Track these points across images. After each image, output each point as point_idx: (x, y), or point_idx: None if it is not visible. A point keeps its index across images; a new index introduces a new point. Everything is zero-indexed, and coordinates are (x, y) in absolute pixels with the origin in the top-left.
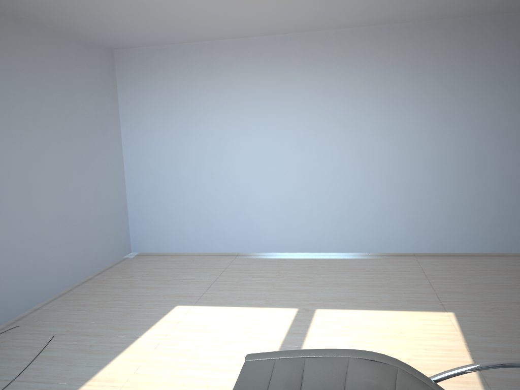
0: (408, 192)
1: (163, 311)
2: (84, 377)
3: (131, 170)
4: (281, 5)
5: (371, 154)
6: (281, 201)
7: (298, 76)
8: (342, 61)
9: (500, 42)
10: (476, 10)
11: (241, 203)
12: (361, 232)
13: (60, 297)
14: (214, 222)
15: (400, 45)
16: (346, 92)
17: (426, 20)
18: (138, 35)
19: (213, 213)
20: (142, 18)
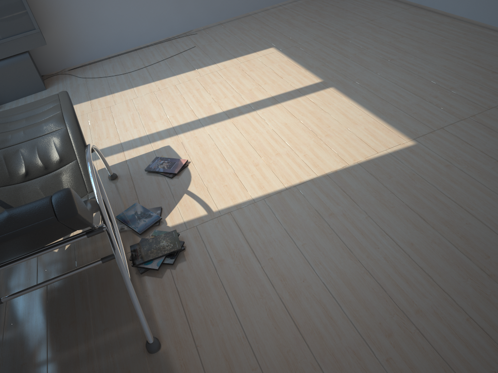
0: None
1: (258, 49)
2: (161, 78)
3: None
4: None
5: None
6: None
7: None
8: None
9: None
10: None
11: None
12: None
13: (243, 18)
14: None
15: None
16: None
17: None
18: None
19: None
20: None
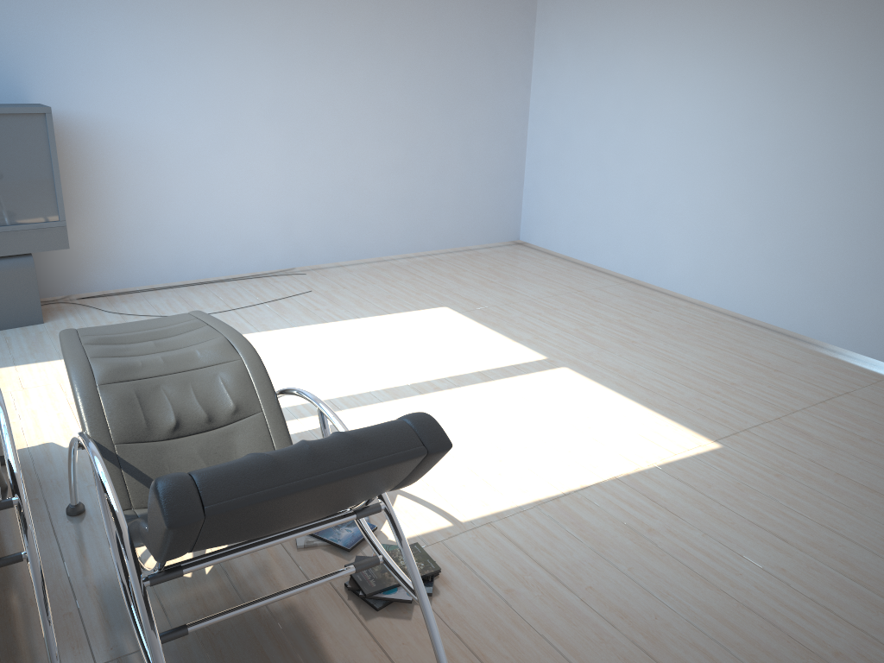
0: None
1: (423, 307)
2: (270, 328)
3: (535, 123)
4: None
5: (867, 156)
6: (703, 213)
7: None
8: None
9: None
10: None
11: (650, 203)
12: (815, 300)
13: (375, 263)
14: (612, 223)
15: None
16: (849, 25)
17: None
18: None
19: (613, 208)
20: None
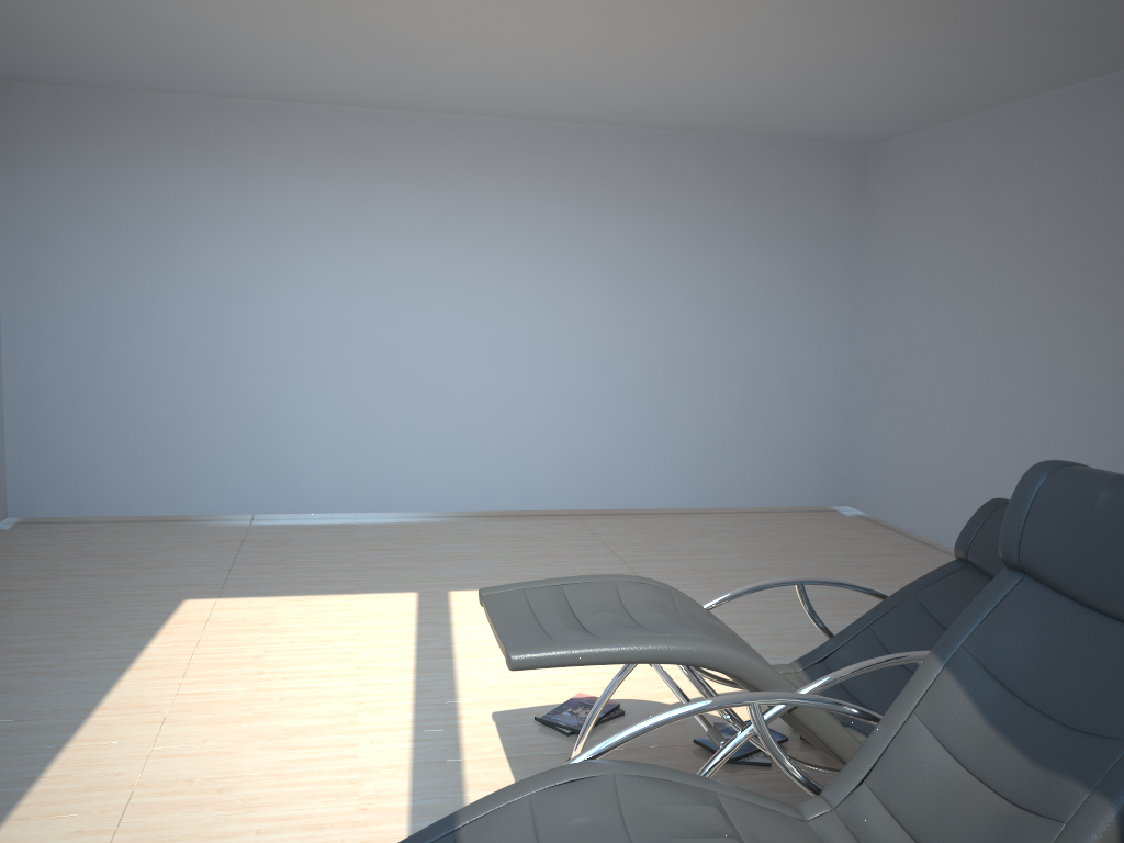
0: (568, 406)
1: (163, 609)
2: (81, 707)
3: (20, 340)
4: (396, 66)
5: (511, 338)
6: (346, 417)
7: (390, 189)
8: (468, 171)
9: (712, 177)
10: (683, 123)
11: (267, 418)
12: (489, 474)
13: None
14: (207, 454)
15: (566, 159)
16: (473, 227)
17: (608, 124)
18: (78, 66)
19: (206, 435)
20: (120, 41)
